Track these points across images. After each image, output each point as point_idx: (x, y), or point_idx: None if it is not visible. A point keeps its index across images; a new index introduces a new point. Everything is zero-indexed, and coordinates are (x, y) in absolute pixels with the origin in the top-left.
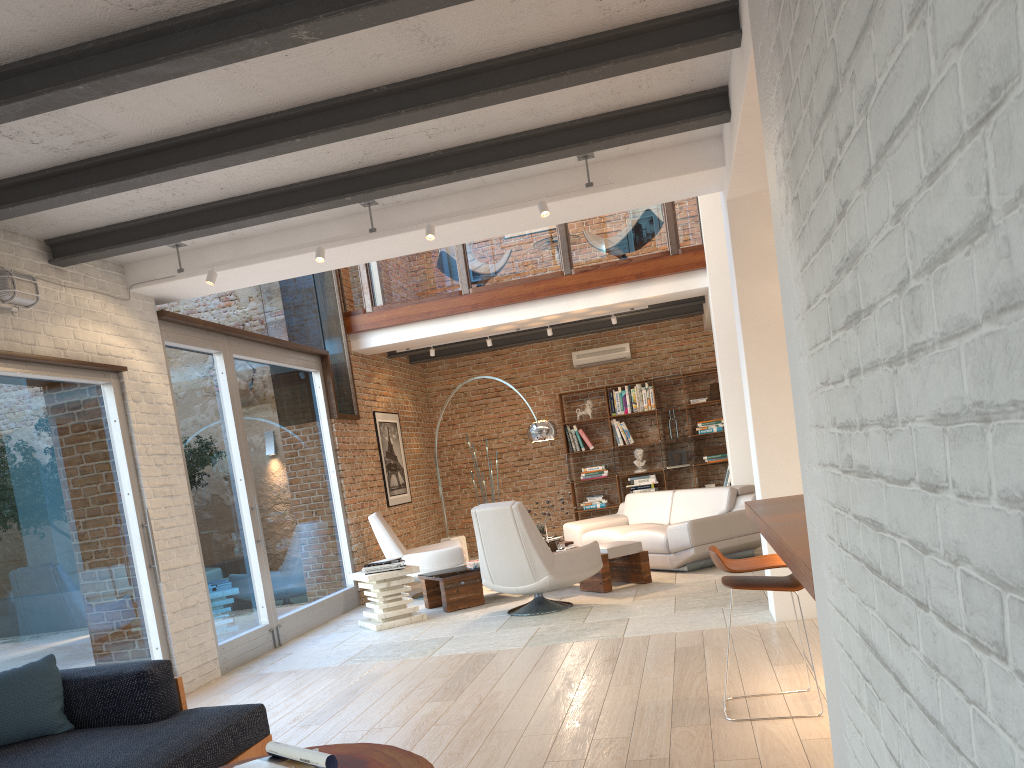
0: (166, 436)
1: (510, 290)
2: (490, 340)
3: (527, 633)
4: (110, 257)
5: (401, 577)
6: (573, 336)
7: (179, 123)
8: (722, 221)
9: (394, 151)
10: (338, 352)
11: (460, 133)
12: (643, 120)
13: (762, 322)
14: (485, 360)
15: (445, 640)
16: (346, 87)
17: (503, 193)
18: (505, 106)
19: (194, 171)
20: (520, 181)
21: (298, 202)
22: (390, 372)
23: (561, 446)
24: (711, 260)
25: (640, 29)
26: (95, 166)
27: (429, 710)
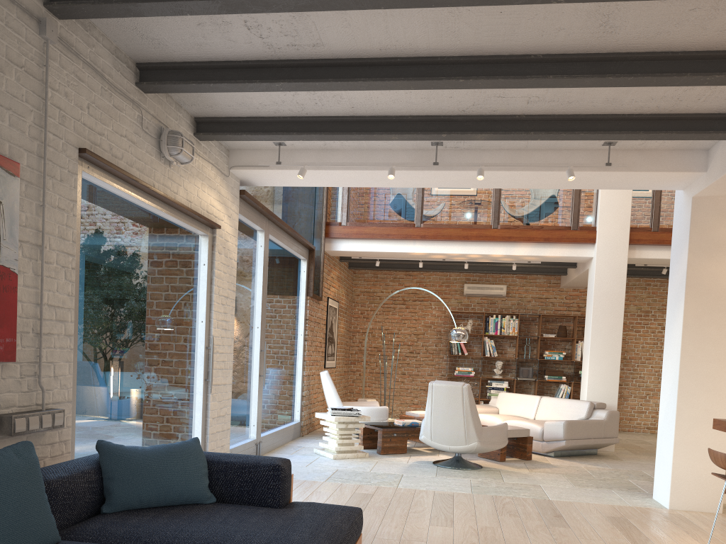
0: (230, 284)
1: (451, 231)
2: (422, 263)
3: (464, 482)
4: (226, 142)
5: (355, 422)
6: (466, 272)
7: (375, 47)
8: (613, 213)
9: (494, 107)
10: (318, 249)
11: (550, 105)
12: (682, 125)
13: (701, 289)
14: (399, 277)
15: (399, 476)
16: (514, 49)
17: (536, 157)
18: (600, 91)
19: (366, 87)
20: (551, 151)
21: (402, 130)
22: (339, 271)
23: (442, 348)
24: (600, 239)
25: None
26: (288, 67)
27: (438, 532)
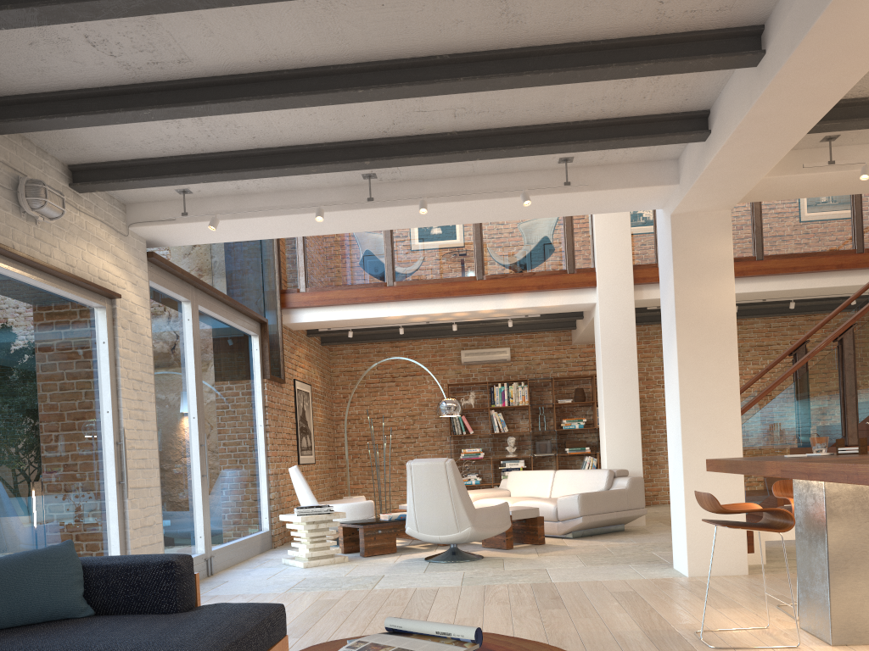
0: (143, 365)
1: (429, 287)
2: (403, 329)
3: (456, 575)
4: (118, 194)
5: (328, 521)
6: (462, 337)
7: (253, 59)
8: (612, 250)
9: (418, 125)
10: (273, 322)
11: (481, 117)
12: (634, 129)
13: (693, 318)
14: (385, 350)
15: (378, 577)
16: (414, 50)
17: (487, 183)
18: (531, 96)
19: (253, 108)
20: (503, 175)
21: (319, 161)
22: (307, 348)
23: (444, 429)
24: (601, 281)
25: (678, 38)
26: (157, 90)
27: None
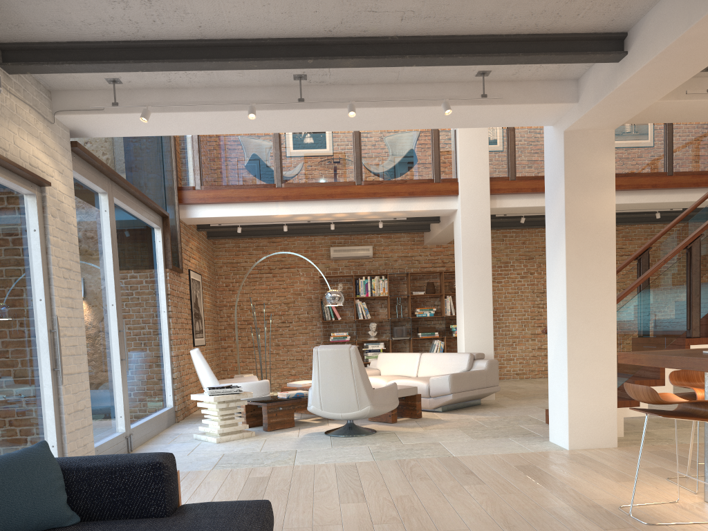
0: (71, 254)
1: (314, 189)
2: (286, 227)
3: (363, 450)
4: (45, 79)
5: (236, 400)
6: (331, 236)
7: None
8: (473, 164)
9: (364, 26)
10: (173, 216)
11: (425, 22)
12: (559, 46)
13: (580, 225)
14: (263, 245)
15: (293, 453)
16: None
17: (408, 91)
18: (479, 4)
19: None
20: (423, 85)
21: (261, 56)
22: (197, 242)
23: (315, 315)
24: (463, 190)
25: None
26: None
27: (352, 510)
